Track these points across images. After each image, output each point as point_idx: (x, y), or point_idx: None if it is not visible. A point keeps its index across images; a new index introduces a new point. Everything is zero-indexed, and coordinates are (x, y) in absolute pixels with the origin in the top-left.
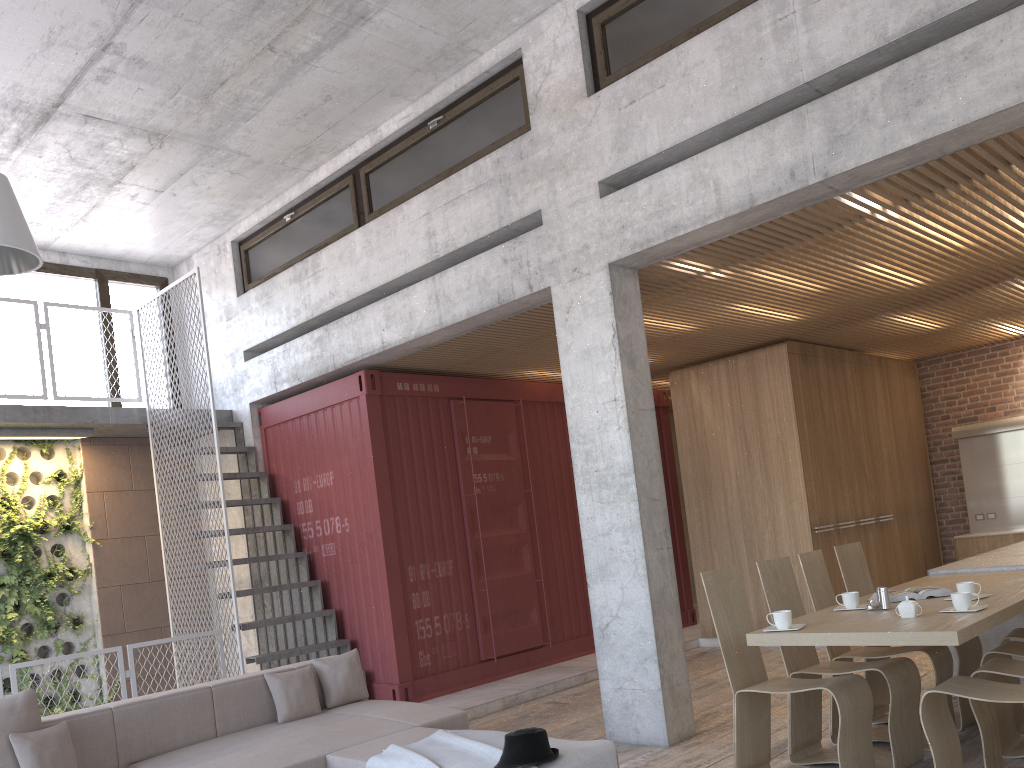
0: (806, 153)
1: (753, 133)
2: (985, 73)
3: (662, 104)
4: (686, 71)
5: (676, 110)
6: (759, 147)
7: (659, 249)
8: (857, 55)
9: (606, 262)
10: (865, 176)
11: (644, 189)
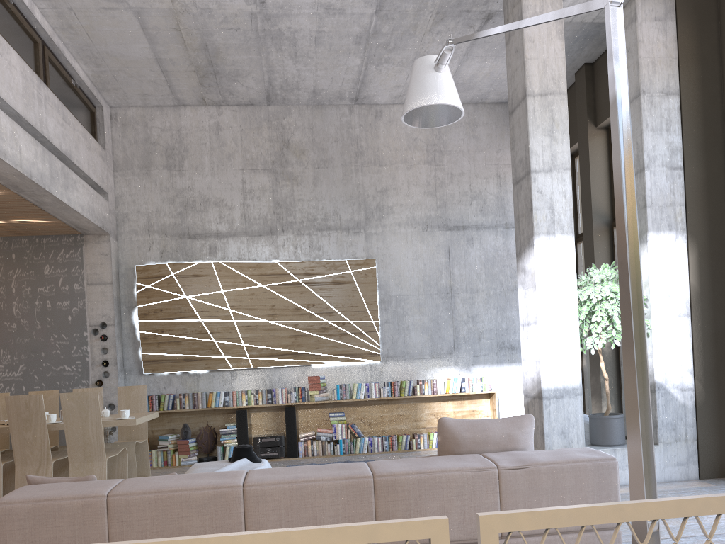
0: (45, 172)
1: (32, 138)
2: (77, 194)
3: (1, 66)
4: (11, 64)
5: (7, 80)
6: (33, 149)
7: None
8: (56, 145)
9: None
10: (36, 196)
11: None
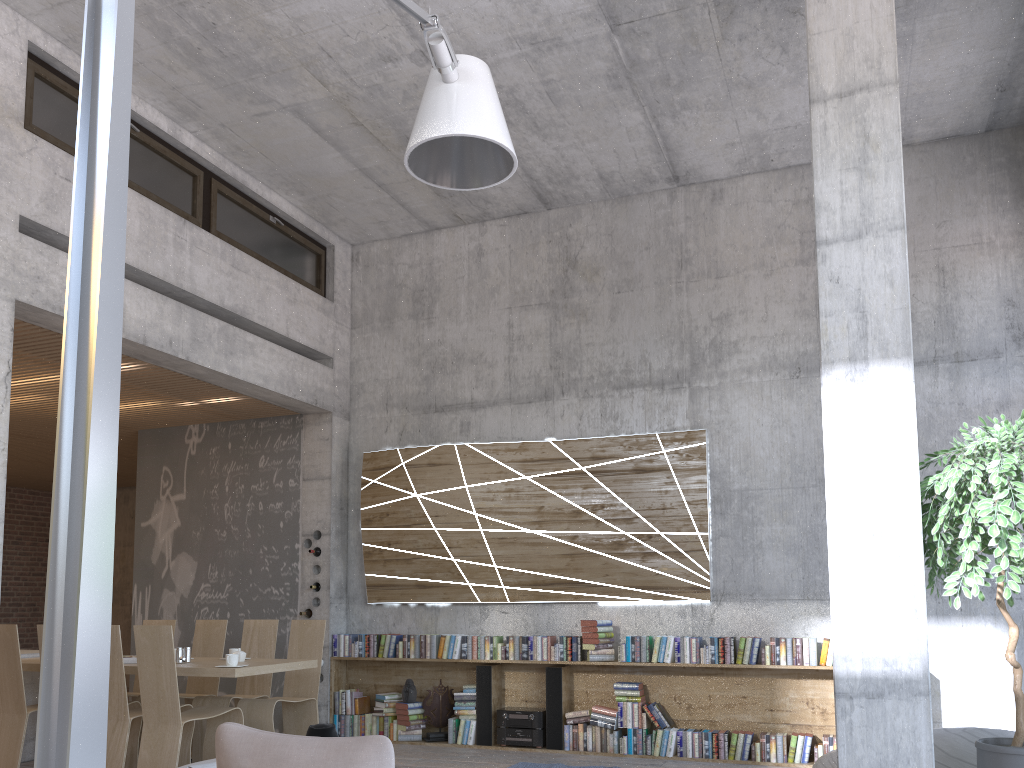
0: (180, 335)
1: (153, 294)
2: (255, 361)
3: None
4: None
5: None
6: (155, 307)
7: (51, 317)
8: (211, 300)
9: (14, 297)
10: (180, 367)
11: (66, 262)
